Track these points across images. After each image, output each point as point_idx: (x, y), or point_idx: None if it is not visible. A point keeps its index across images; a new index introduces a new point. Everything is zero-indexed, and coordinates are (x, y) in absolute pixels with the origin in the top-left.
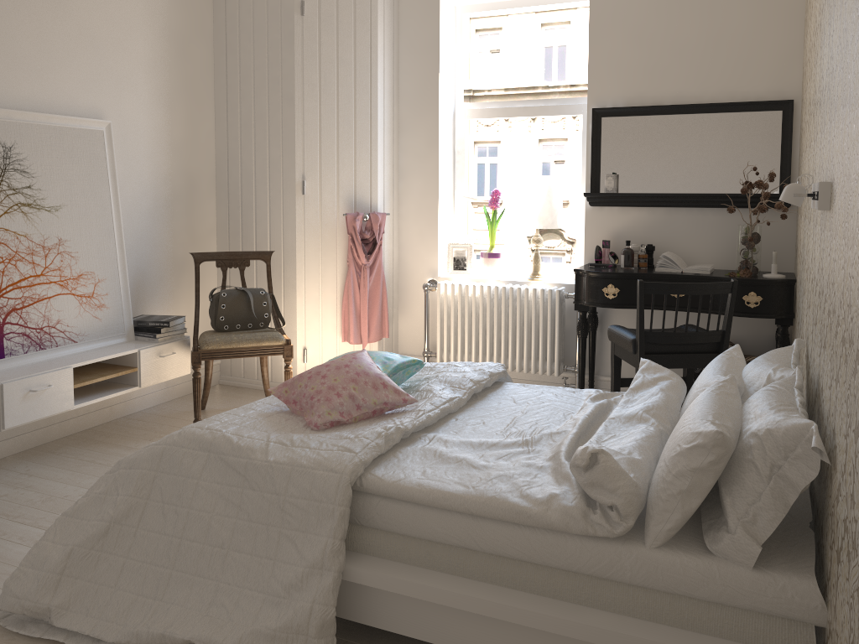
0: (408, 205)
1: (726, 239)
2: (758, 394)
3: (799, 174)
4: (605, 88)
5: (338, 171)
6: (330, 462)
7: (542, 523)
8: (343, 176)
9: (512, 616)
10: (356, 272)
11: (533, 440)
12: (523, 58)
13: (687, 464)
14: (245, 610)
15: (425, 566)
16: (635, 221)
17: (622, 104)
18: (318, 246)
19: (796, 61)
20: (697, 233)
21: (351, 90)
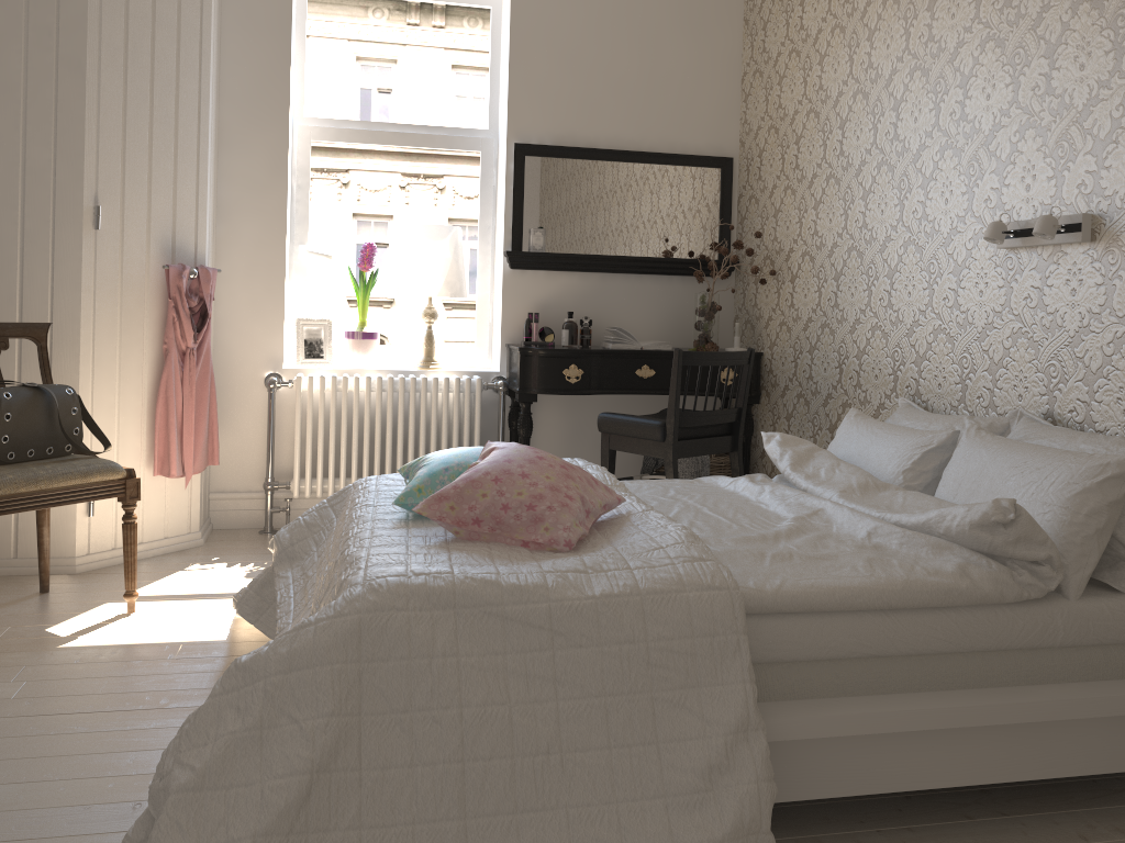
0: (233, 259)
1: (665, 311)
2: (1041, 434)
3: (753, 238)
4: (529, 119)
5: (150, 196)
6: (697, 578)
7: (975, 598)
8: (158, 205)
9: (979, 718)
10: (177, 360)
11: (801, 526)
12: (397, 66)
13: (1102, 499)
14: (644, 832)
15: (834, 694)
16: (565, 289)
17: (549, 142)
18: (116, 318)
19: (734, 116)
20: (635, 304)
21: (173, 70)
